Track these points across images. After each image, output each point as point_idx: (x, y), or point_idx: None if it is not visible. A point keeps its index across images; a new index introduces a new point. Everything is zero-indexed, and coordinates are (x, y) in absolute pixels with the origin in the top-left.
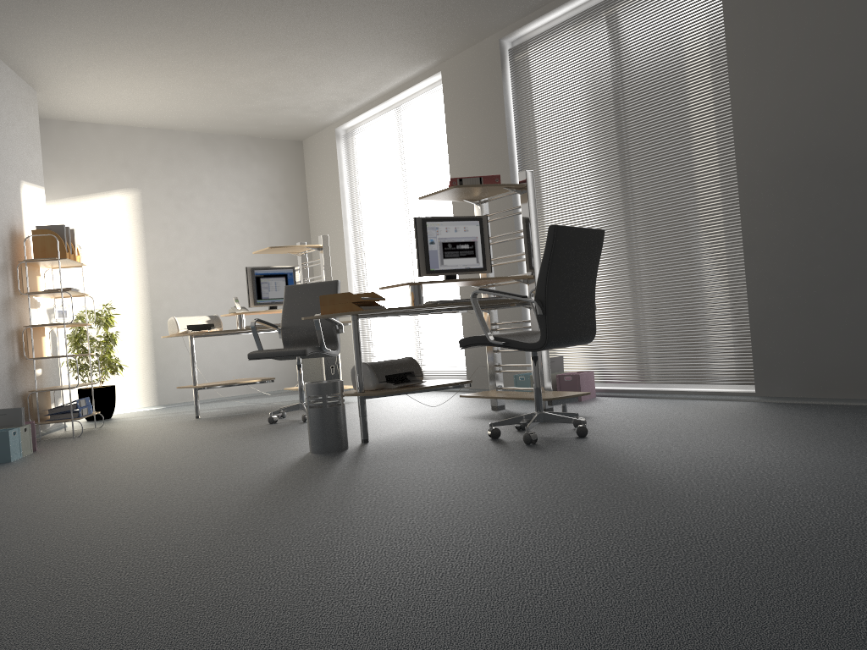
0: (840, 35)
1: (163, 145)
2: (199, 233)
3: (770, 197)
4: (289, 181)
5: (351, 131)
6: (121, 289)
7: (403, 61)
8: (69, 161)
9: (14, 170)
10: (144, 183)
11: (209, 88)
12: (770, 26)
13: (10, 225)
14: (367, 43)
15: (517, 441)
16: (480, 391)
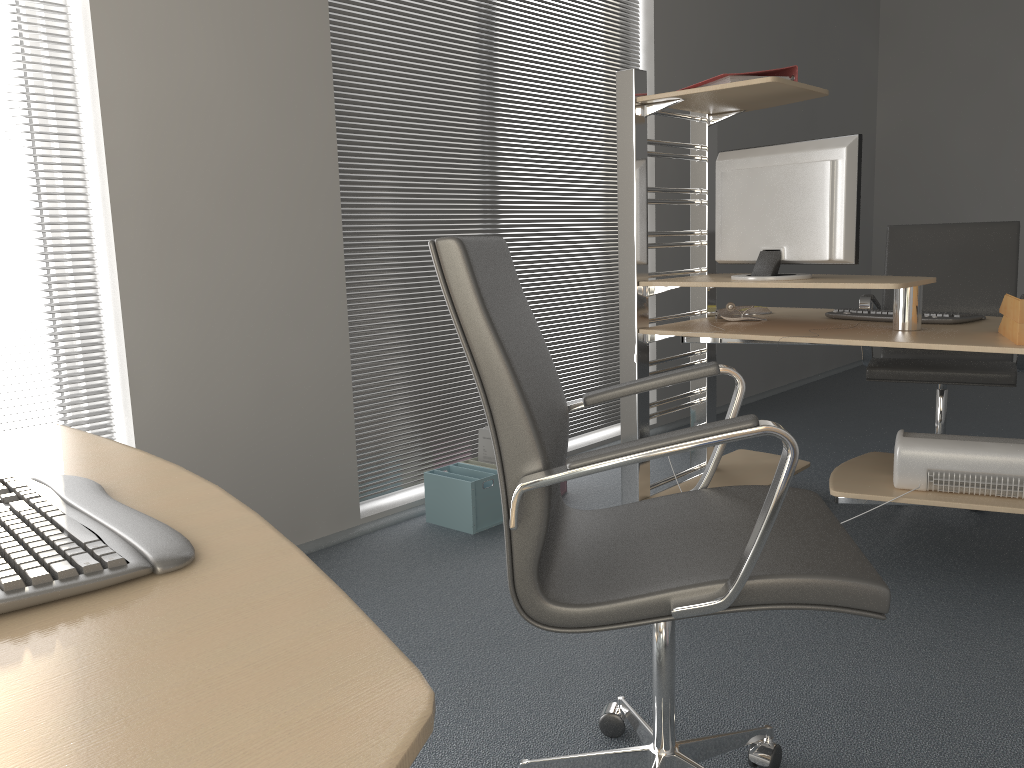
0: (719, 58)
1: None
2: None
3: None
4: None
5: None
6: None
7: None
8: None
9: None
10: None
11: None
12: (683, 10)
13: None
14: None
15: None
16: None
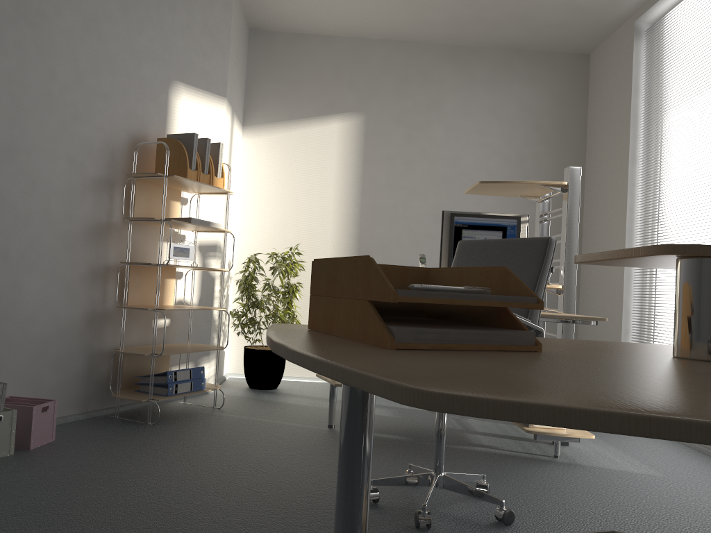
0: None
1: (400, 61)
2: (430, 171)
3: None
4: (562, 108)
5: (660, 20)
6: (326, 232)
7: None
8: (289, 79)
9: (161, 65)
10: (370, 106)
11: None
12: None
13: (134, 131)
14: None
15: None
16: None
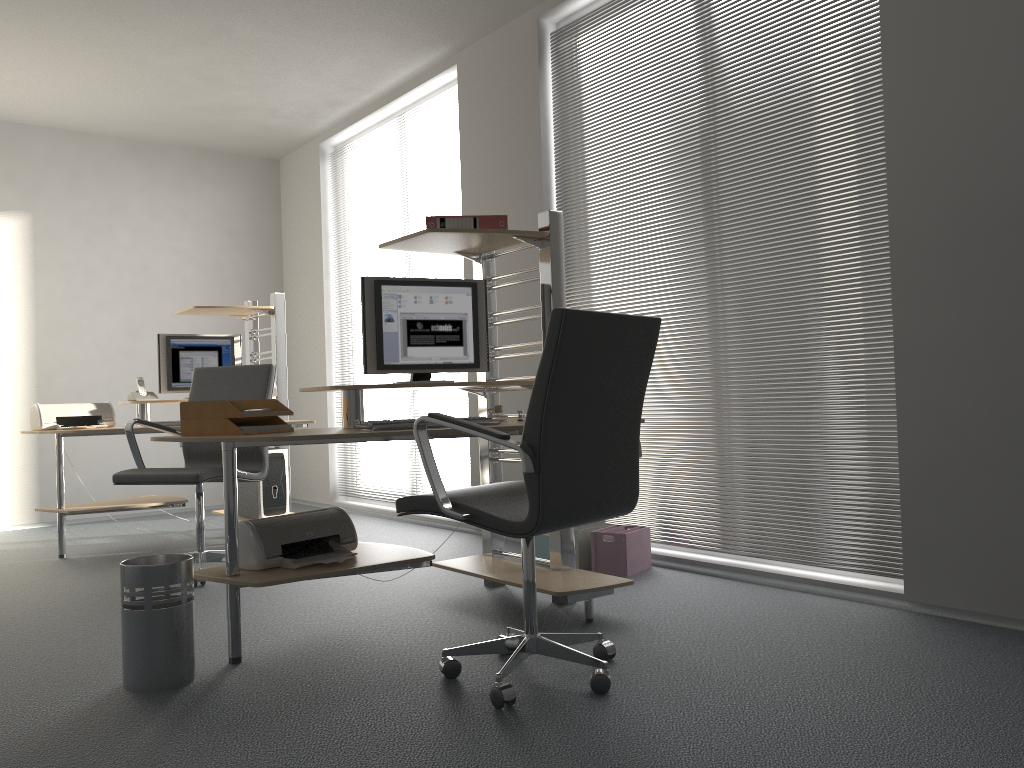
0: None
1: (71, 154)
2: (118, 279)
3: (945, 275)
4: (256, 214)
5: (341, 148)
6: None
7: (400, 45)
8: None
9: None
10: (38, 205)
11: (120, 71)
12: None
13: None
14: (340, 12)
15: (484, 693)
16: None
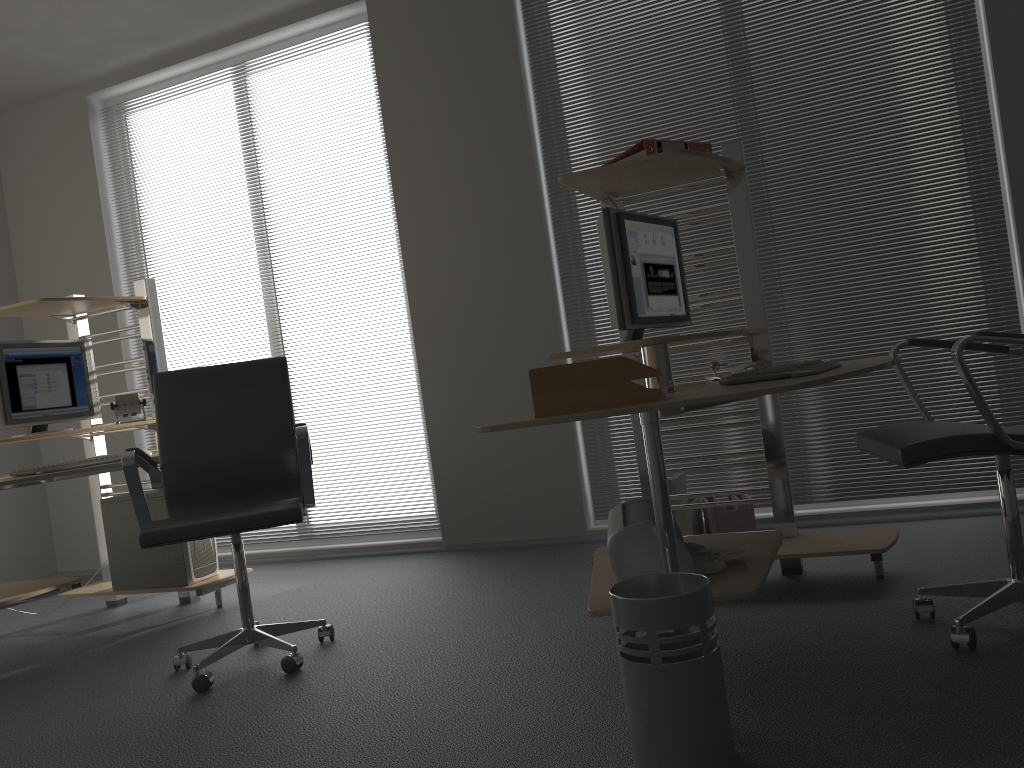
0: None
1: None
2: None
3: None
4: None
5: (125, 102)
6: None
7: None
8: None
9: None
10: None
11: None
12: None
13: None
14: None
15: None
16: (478, 547)
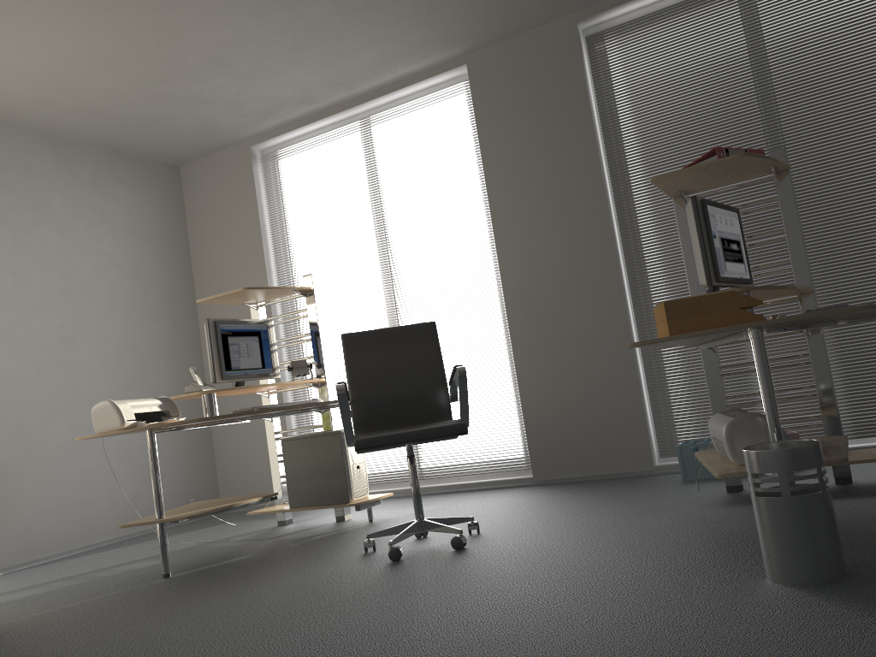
0: None
1: None
2: (48, 282)
3: None
4: (166, 218)
5: (278, 150)
6: None
7: (431, 41)
8: None
9: None
10: None
11: (135, 42)
12: None
13: None
14: None
15: None
16: (563, 481)
